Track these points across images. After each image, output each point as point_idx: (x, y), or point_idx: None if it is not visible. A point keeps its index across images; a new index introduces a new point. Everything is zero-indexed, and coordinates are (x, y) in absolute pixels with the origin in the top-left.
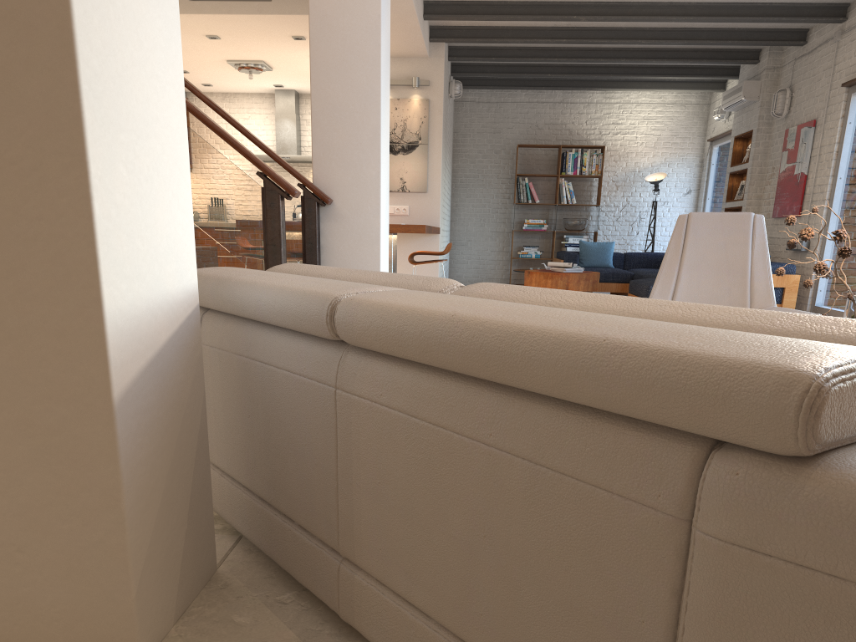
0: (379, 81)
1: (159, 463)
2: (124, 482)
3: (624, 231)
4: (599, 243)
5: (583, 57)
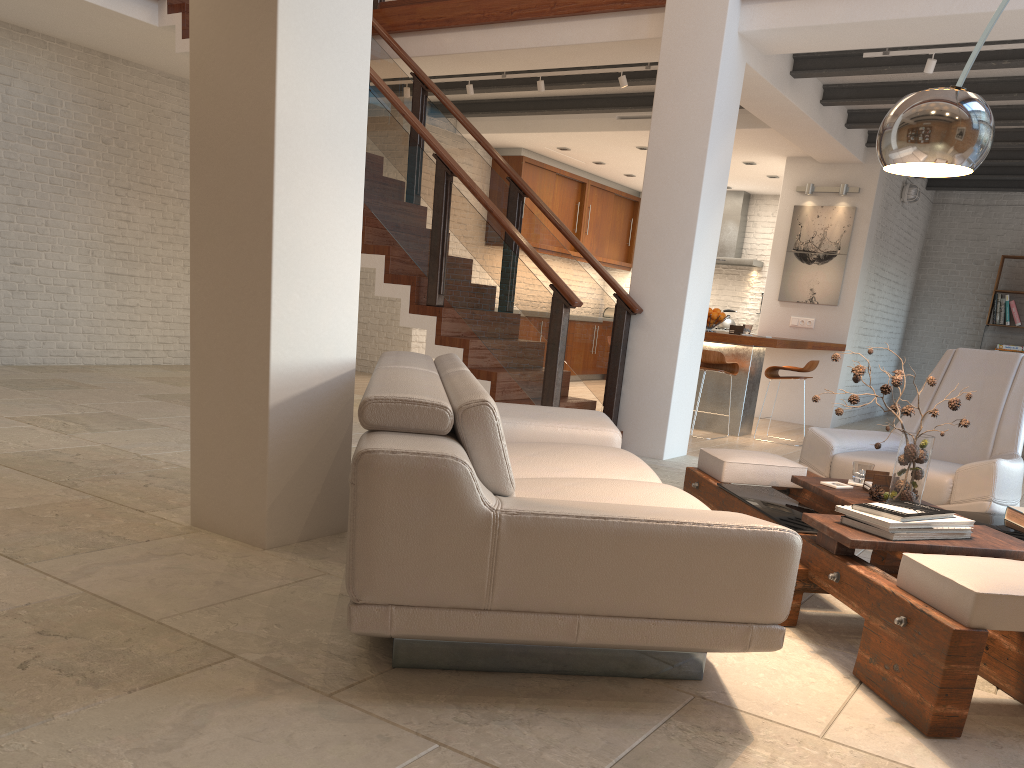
0: (697, 207)
1: (300, 448)
2: (270, 448)
3: None
4: None
5: None
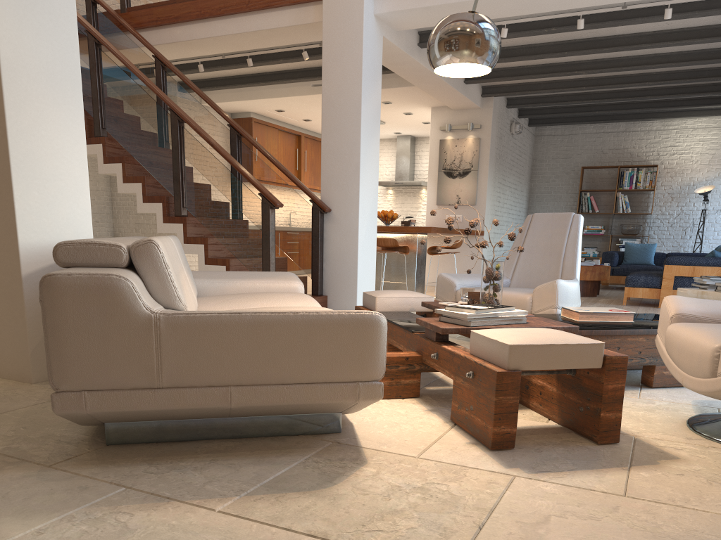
0: (359, 135)
1: None
2: (26, 307)
3: (677, 235)
4: (642, 245)
5: (614, 97)
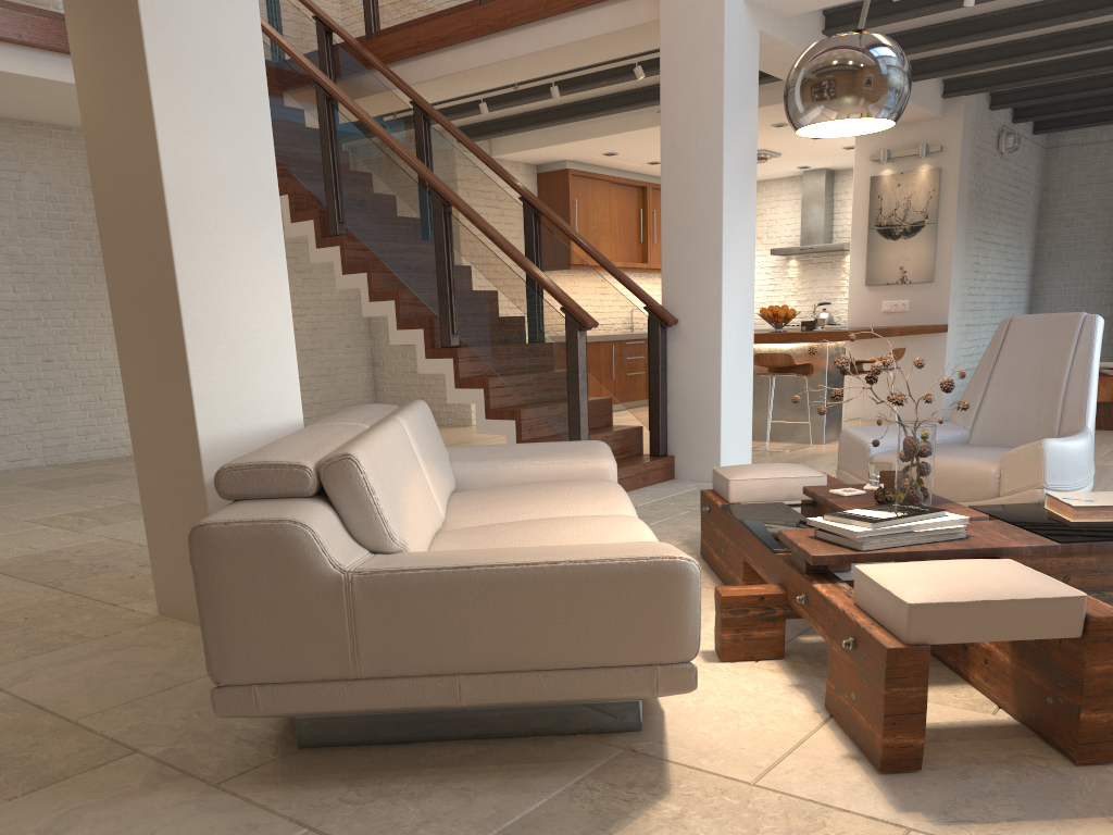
0: (721, 198)
1: None
2: None
3: None
4: None
5: None
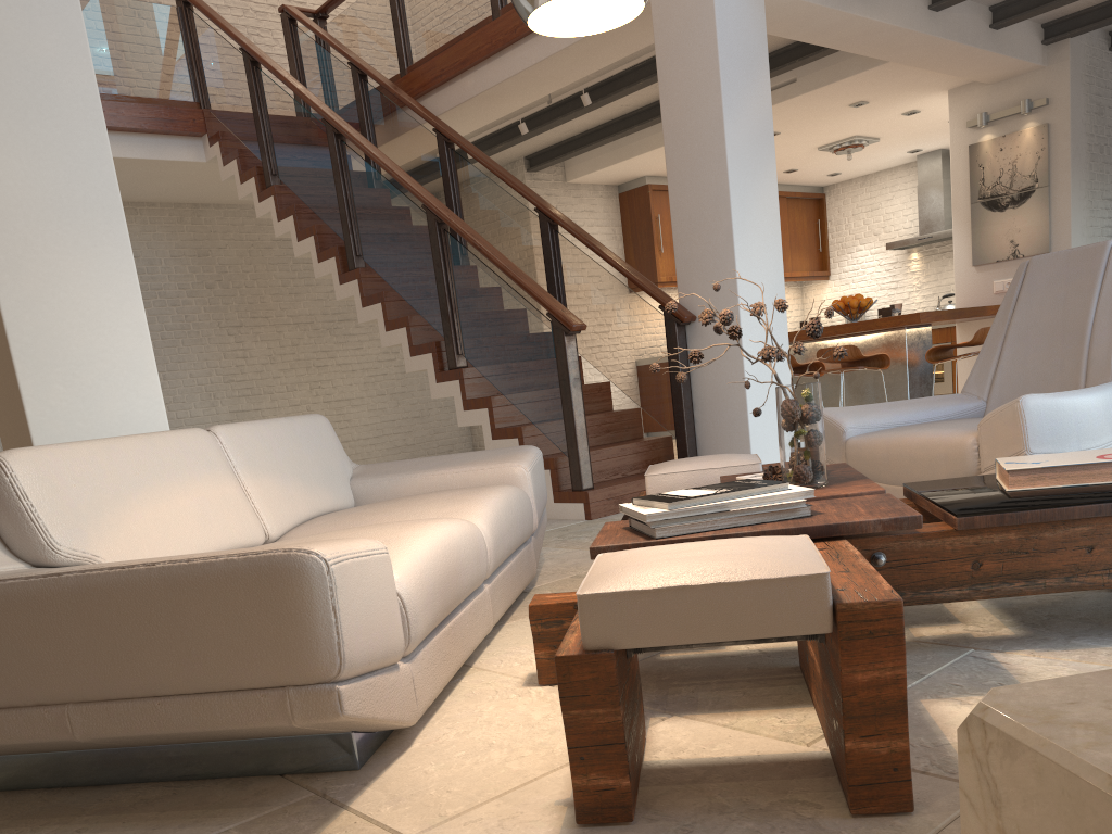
0: (726, 177)
1: None
2: None
3: None
4: None
5: None
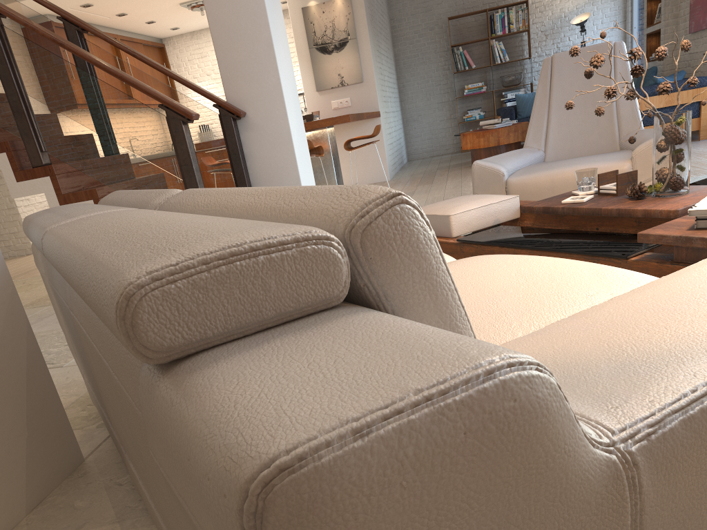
0: None
1: None
2: None
3: None
4: (533, 93)
5: None
